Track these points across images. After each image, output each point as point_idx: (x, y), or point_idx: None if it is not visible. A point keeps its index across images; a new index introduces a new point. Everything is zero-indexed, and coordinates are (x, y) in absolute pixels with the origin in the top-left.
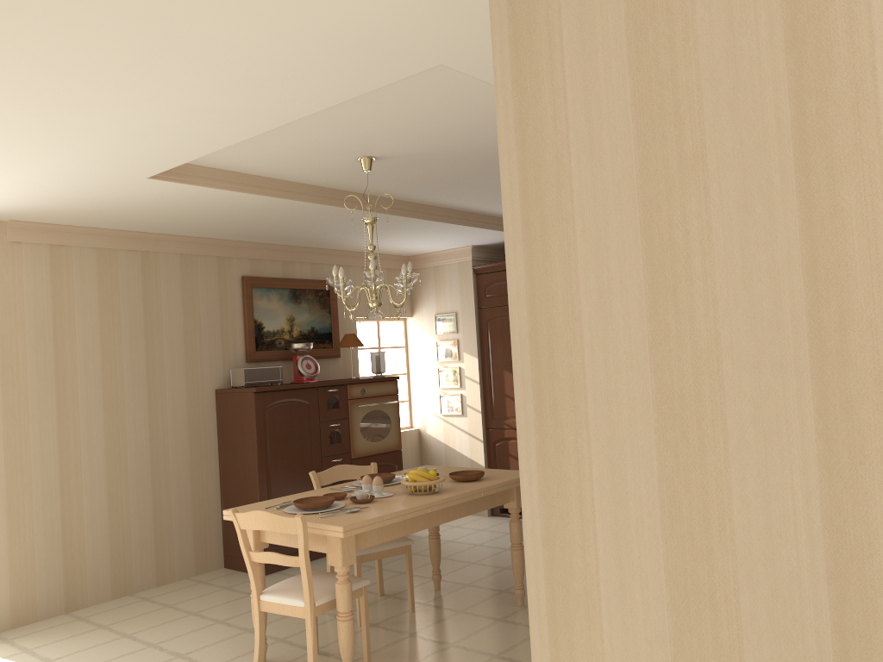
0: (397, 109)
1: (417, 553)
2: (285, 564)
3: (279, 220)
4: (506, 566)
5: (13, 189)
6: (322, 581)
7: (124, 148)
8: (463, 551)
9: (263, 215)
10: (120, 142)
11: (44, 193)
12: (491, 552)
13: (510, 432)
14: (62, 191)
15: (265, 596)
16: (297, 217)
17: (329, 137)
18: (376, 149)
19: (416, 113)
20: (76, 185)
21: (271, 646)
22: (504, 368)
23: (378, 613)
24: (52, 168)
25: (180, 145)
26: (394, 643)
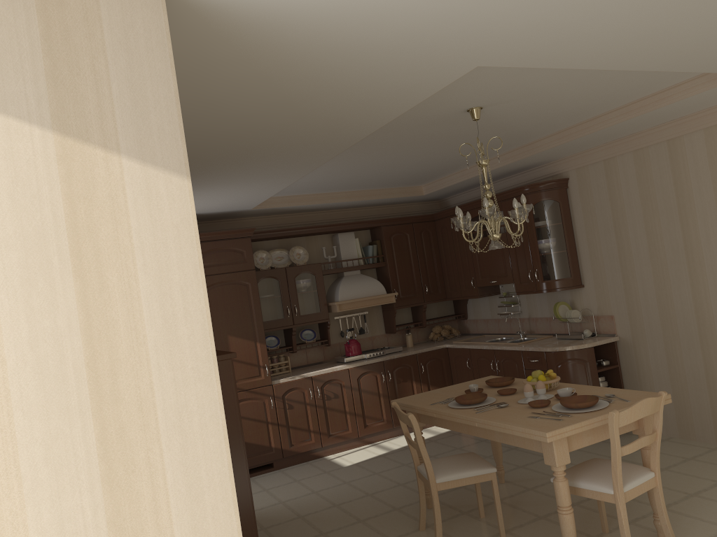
0: (609, 83)
1: (303, 515)
2: (650, 442)
3: (271, 147)
4: (396, 484)
5: (415, 15)
6: (605, 466)
7: (606, 38)
8: (325, 497)
9: (296, 137)
10: (629, 33)
11: (389, 35)
12: (345, 488)
13: (240, 394)
14: (402, 42)
15: (626, 486)
16: (290, 148)
17: (542, 85)
18: (503, 104)
19: (598, 89)
20: (439, 44)
21: None
22: (228, 333)
23: (473, 530)
24: (533, 21)
25: (608, 54)
26: (558, 523)
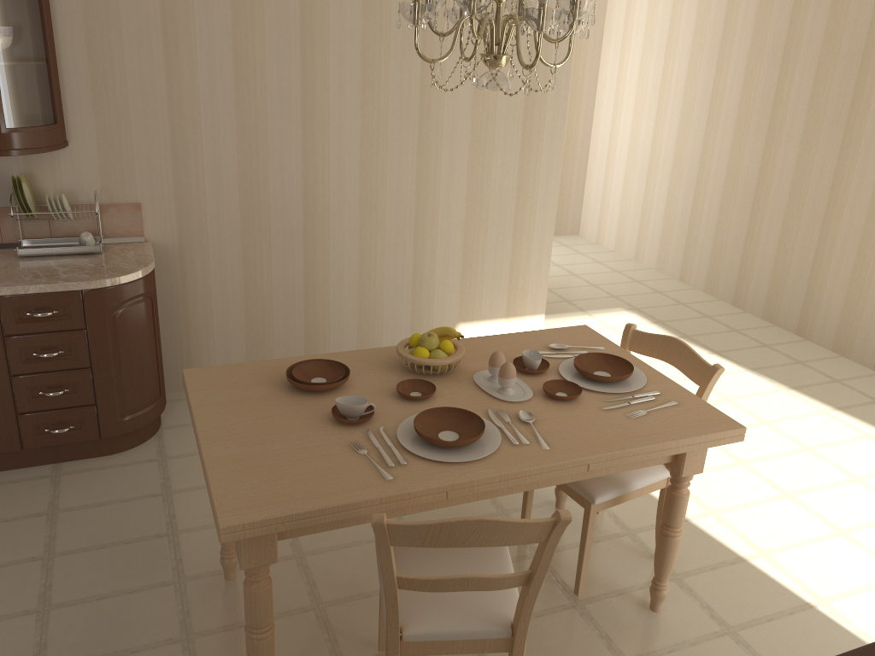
0: None
1: None
2: None
3: None
4: None
5: None
6: None
7: None
8: None
9: None
10: None
11: None
12: None
13: None
14: None
15: None
16: None
17: None
18: None
19: None
20: None
21: (641, 648)
22: None
23: None
24: None
25: None
26: None
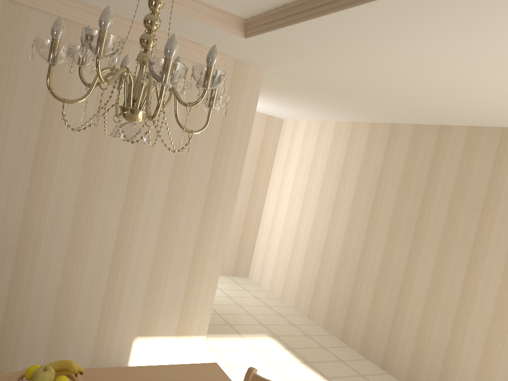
0: None
1: None
2: None
3: None
4: None
5: None
6: None
7: None
8: None
9: None
10: (507, 20)
11: None
12: None
13: None
14: None
15: None
16: None
17: None
18: None
19: None
20: None
21: None
22: None
23: None
24: None
25: (447, 5)
26: None
